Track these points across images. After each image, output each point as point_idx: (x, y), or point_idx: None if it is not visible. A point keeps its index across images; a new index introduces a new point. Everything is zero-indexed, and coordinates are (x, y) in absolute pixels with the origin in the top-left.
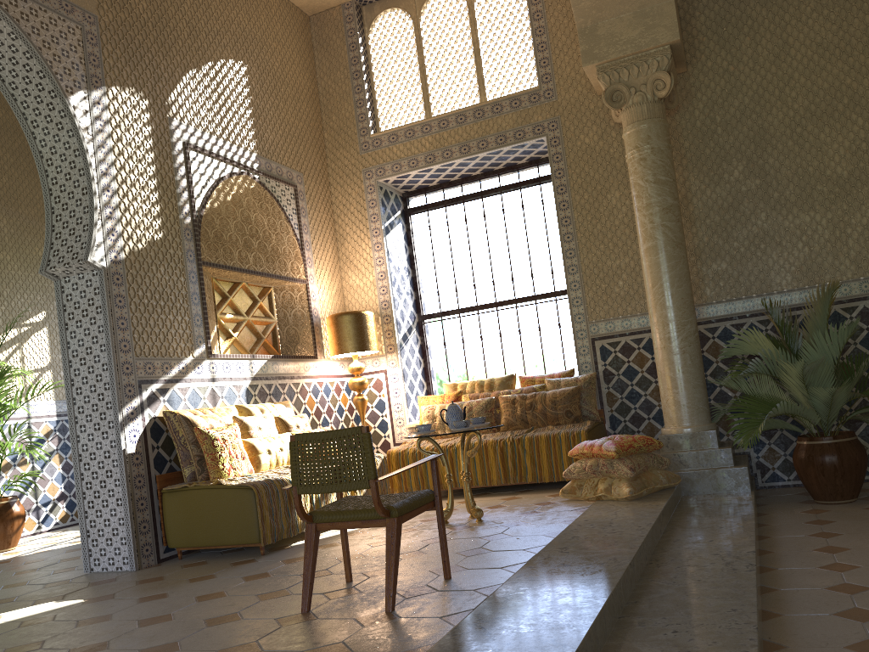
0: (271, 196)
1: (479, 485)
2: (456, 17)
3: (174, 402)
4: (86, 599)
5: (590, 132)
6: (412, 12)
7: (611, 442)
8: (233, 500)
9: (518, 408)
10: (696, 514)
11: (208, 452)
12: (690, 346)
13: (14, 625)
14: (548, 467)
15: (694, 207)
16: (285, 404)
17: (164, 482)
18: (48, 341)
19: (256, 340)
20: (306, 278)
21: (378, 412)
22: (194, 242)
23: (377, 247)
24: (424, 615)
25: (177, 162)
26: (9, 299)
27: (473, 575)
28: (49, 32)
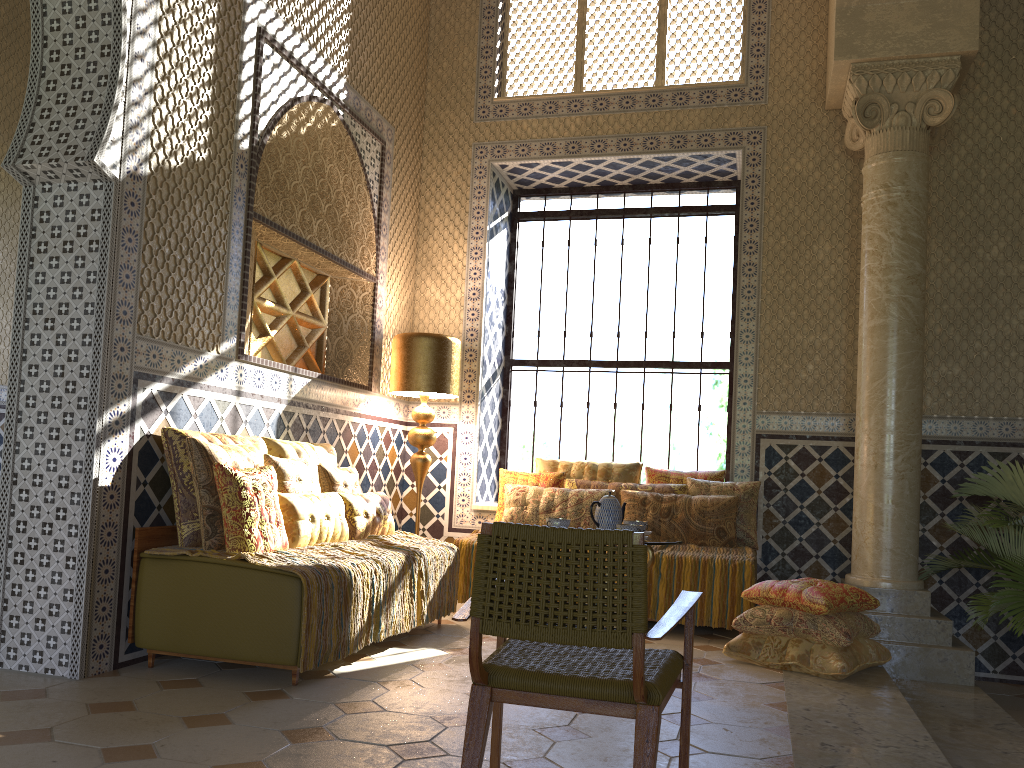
0: (353, 146)
1: None
2: None
3: (179, 417)
4: (1, 734)
5: (804, 156)
6: None
7: (816, 590)
8: (263, 591)
9: (649, 512)
10: (934, 716)
11: (230, 507)
12: (911, 471)
13: None
14: None
15: (930, 285)
16: (327, 448)
17: (146, 541)
18: None
19: (296, 348)
20: (376, 275)
21: (434, 480)
22: (248, 180)
23: (474, 253)
24: None
25: (245, 54)
26: None
27: None
28: None
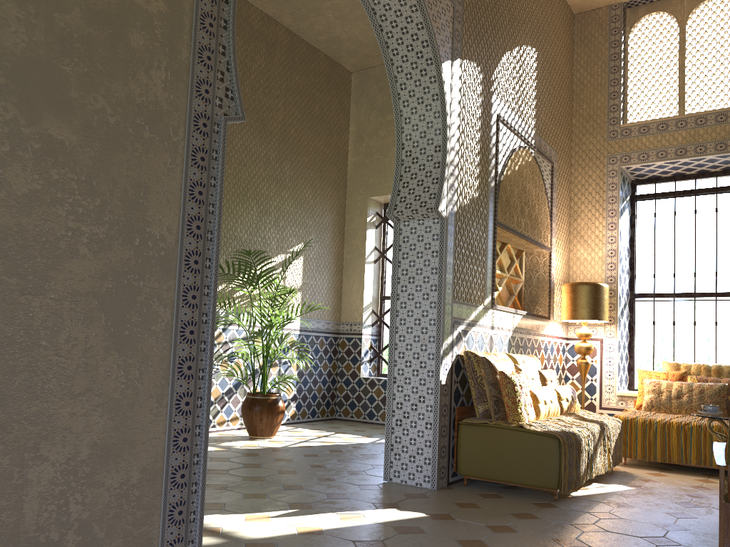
0: (538, 170)
1: (713, 466)
2: (727, 23)
3: (469, 344)
4: (428, 514)
5: None
6: (679, 16)
7: None
8: (535, 445)
9: None
10: None
11: (509, 396)
12: None
13: (388, 529)
14: None
15: None
16: (534, 358)
17: (460, 414)
18: (302, 268)
19: (509, 296)
20: (551, 247)
21: (587, 375)
22: (494, 203)
23: (610, 226)
24: None
25: (492, 132)
26: (282, 229)
27: None
28: (436, 8)
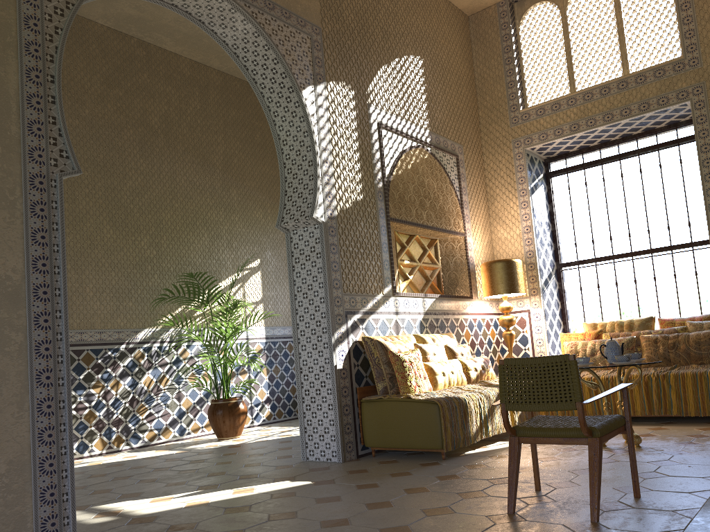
0: (439, 164)
1: None
2: (601, 3)
3: (369, 330)
4: (313, 482)
5: None
6: (560, 3)
7: None
8: (420, 412)
9: (660, 347)
10: None
11: (398, 371)
12: None
13: (266, 496)
14: (694, 402)
15: None
16: (450, 335)
17: (362, 393)
18: (261, 282)
19: (425, 282)
20: (465, 232)
21: (521, 345)
22: (384, 202)
23: (523, 205)
24: (633, 529)
25: (373, 139)
26: (236, 249)
27: (662, 496)
28: (290, 43)
